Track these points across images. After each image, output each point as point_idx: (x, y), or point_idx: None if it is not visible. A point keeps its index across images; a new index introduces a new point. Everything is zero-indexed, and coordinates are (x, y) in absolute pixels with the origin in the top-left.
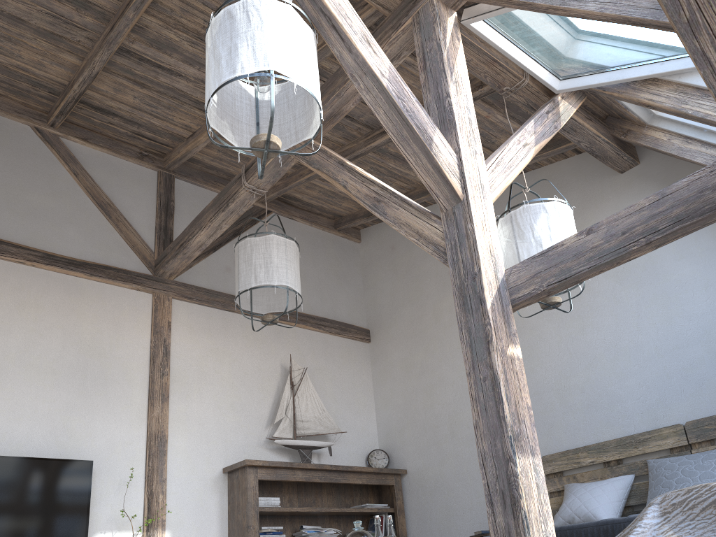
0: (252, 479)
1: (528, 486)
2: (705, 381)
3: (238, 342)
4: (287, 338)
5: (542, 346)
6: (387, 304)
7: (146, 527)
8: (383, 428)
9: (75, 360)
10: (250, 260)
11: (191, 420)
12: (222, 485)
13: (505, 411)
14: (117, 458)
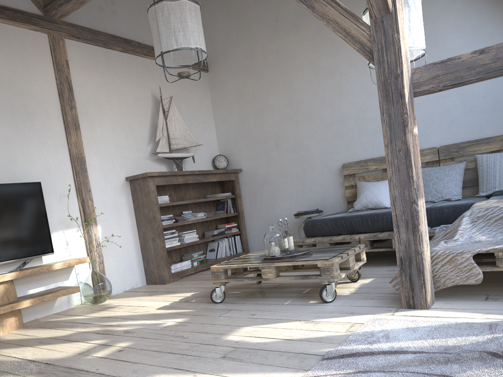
0: (152, 185)
1: (421, 217)
2: (455, 120)
3: (119, 77)
4: (153, 71)
5: (348, 87)
6: (222, 41)
7: (85, 225)
8: (222, 139)
9: (2, 99)
10: (169, 23)
11: (98, 143)
12: (127, 189)
13: (413, 173)
14: (53, 177)
